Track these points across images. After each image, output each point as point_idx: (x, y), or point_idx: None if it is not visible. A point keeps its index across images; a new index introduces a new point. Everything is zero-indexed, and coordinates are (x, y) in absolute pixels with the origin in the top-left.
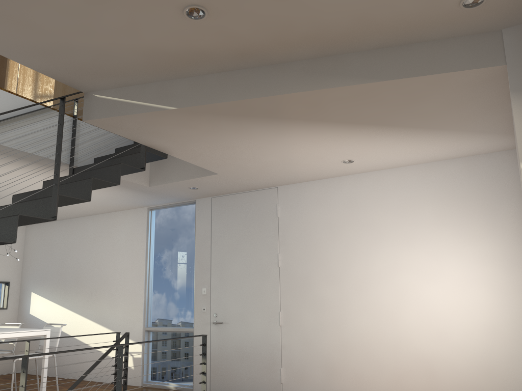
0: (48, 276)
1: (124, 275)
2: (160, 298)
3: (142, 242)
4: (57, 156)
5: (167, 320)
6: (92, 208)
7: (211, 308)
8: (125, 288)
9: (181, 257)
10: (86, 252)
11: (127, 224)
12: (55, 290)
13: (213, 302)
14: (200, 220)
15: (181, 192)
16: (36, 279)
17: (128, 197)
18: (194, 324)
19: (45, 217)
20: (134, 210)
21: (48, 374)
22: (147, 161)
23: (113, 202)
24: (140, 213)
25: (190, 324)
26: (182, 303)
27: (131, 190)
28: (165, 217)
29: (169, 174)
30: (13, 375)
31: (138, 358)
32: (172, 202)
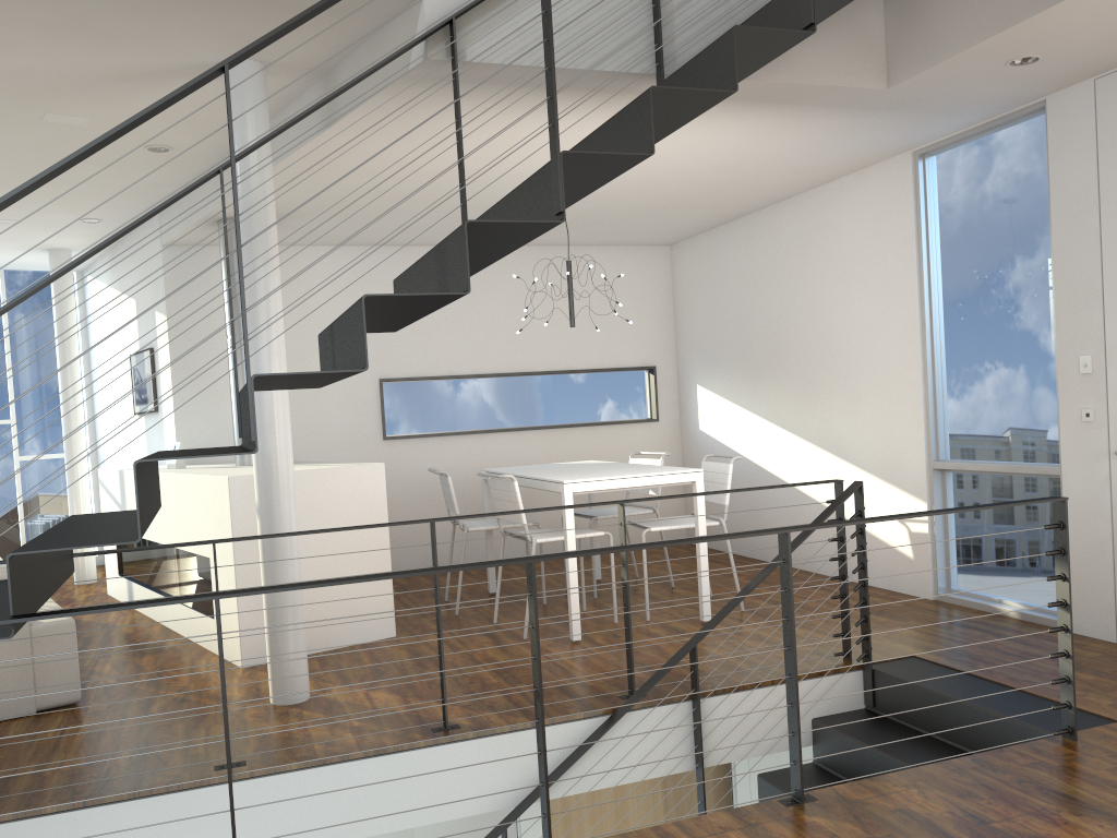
0: (720, 350)
1: (870, 336)
2: (964, 389)
3: (907, 247)
4: (546, 47)
5: (987, 444)
6: (778, 181)
7: (1110, 413)
8: (877, 367)
9: (1013, 275)
10: (786, 288)
11: (867, 206)
12: (737, 379)
13: (1116, 394)
14: (1062, 159)
15: (989, 85)
16: (701, 358)
17: (848, 132)
18: (1062, 455)
19: (548, 219)
20: (879, 166)
21: (744, 553)
22: (834, 4)
23: (819, 156)
24: (895, 171)
25: (1050, 454)
26: (1024, 400)
27: (845, 110)
28: (963, 170)
29: (938, 37)
30: (644, 561)
31: (921, 534)
32: (976, 123)
